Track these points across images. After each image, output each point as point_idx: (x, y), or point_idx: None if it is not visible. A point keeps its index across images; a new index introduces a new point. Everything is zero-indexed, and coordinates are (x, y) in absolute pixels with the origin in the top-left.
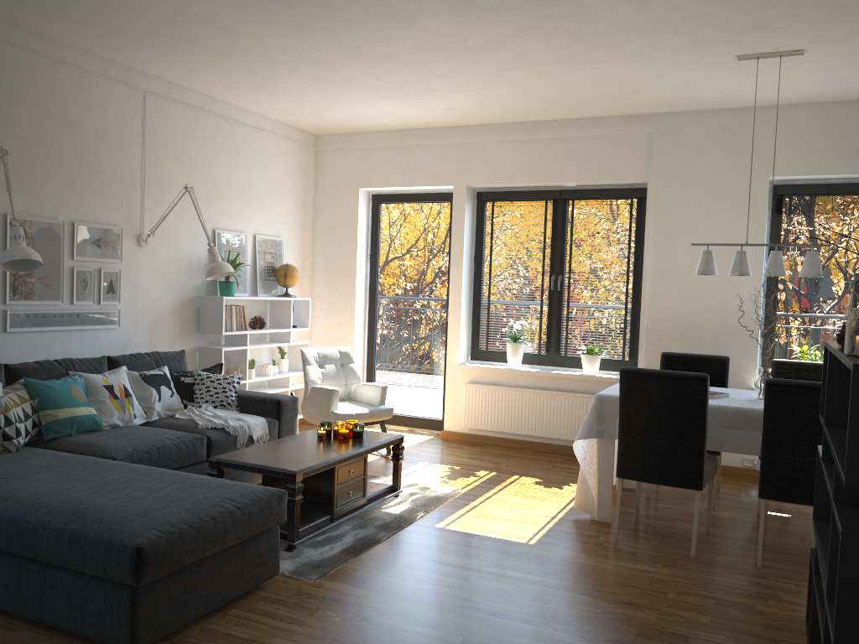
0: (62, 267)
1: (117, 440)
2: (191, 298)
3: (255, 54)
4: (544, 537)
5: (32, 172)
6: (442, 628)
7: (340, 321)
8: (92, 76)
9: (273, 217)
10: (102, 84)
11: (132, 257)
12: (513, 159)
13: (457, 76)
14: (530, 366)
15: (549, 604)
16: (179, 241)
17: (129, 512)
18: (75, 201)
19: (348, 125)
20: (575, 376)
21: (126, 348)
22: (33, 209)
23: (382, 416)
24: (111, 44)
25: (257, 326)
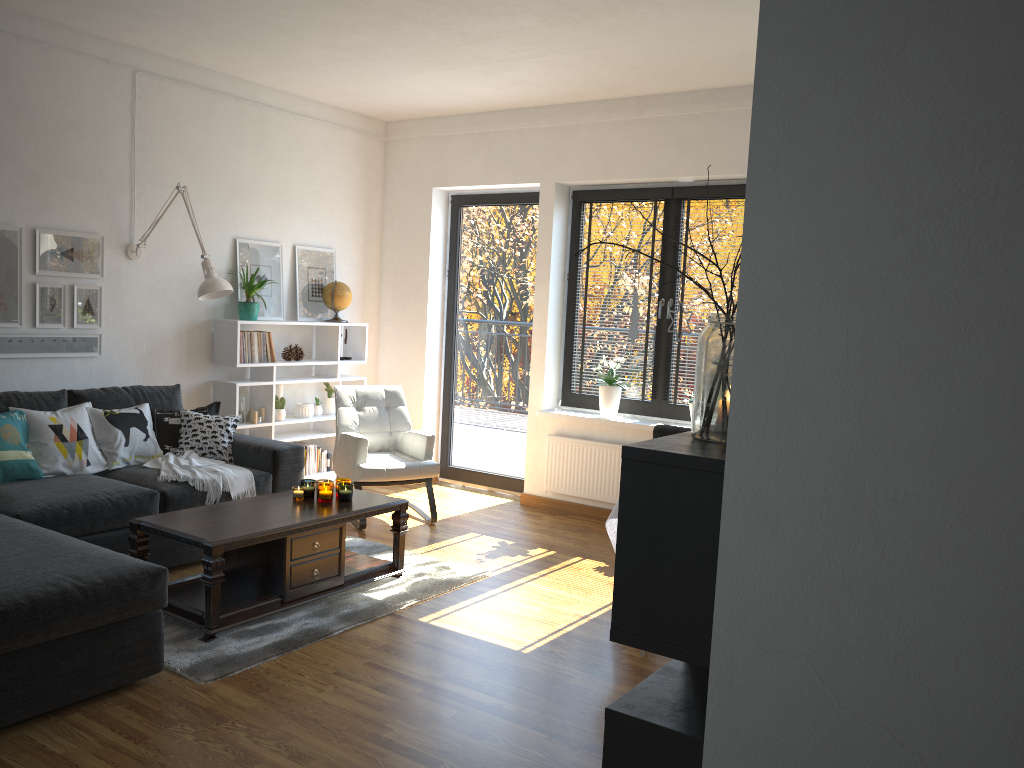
0: (20, 283)
1: (38, 492)
2: (203, 322)
3: (238, 17)
4: (550, 644)
5: None
6: (312, 762)
7: (410, 353)
8: (59, 53)
9: (322, 224)
10: (74, 62)
11: (119, 272)
12: (612, 147)
13: (500, 38)
14: (632, 415)
15: (481, 740)
16: (186, 252)
17: None
18: (38, 204)
19: (414, 108)
20: None
21: (111, 380)
22: None
23: (423, 473)
24: (70, 11)
25: (291, 357)
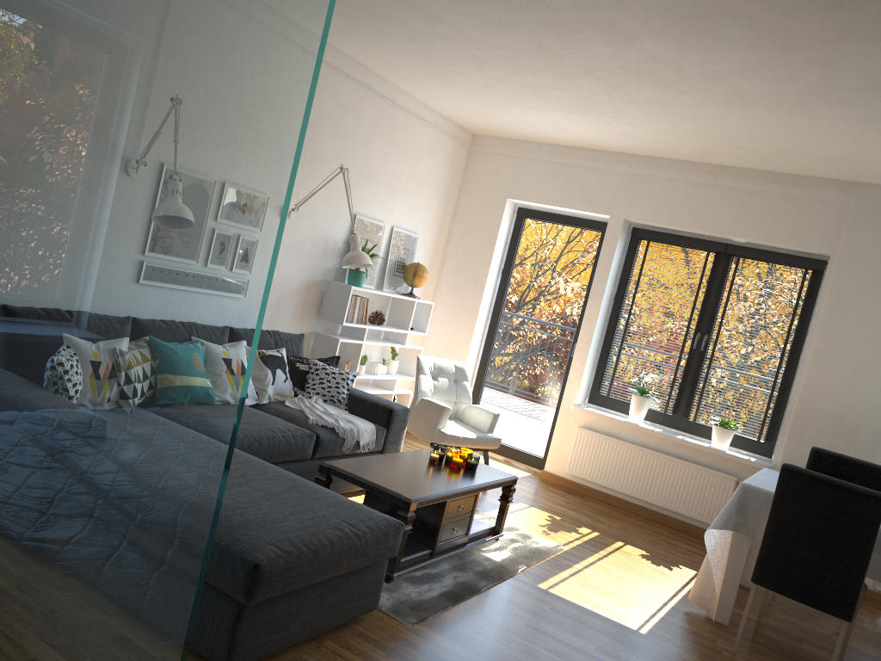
0: None
1: None
2: (319, 281)
3: (446, 43)
4: (656, 627)
5: None
6: None
7: (458, 332)
8: None
9: (414, 212)
10: None
11: None
12: (682, 201)
13: (653, 104)
14: (652, 423)
15: None
16: (320, 220)
17: (248, 518)
18: None
19: (511, 131)
20: (701, 446)
21: None
22: None
23: (488, 445)
24: None
25: (376, 322)
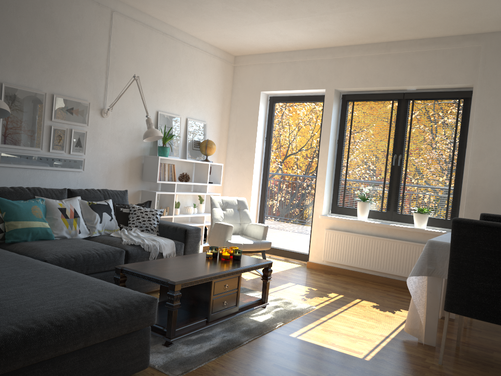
0: (42, 125)
1: (55, 247)
2: (138, 157)
3: None
4: (379, 354)
5: (24, 56)
6: None
7: (243, 181)
8: None
9: (201, 108)
10: (81, 1)
11: (96, 124)
12: (370, 70)
13: None
14: (374, 219)
15: None
16: (132, 116)
17: (5, 306)
18: (56, 80)
19: (255, 46)
20: (407, 228)
21: (88, 186)
22: (23, 82)
23: (262, 247)
24: None
25: (183, 179)
